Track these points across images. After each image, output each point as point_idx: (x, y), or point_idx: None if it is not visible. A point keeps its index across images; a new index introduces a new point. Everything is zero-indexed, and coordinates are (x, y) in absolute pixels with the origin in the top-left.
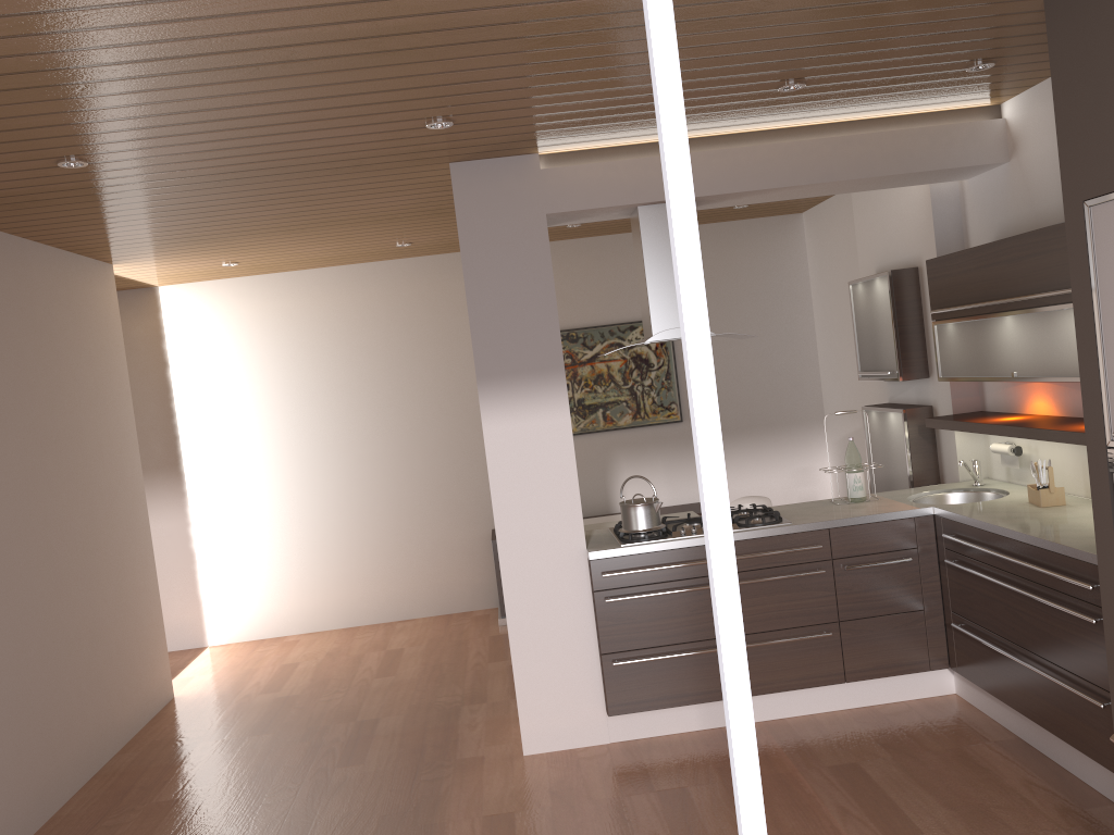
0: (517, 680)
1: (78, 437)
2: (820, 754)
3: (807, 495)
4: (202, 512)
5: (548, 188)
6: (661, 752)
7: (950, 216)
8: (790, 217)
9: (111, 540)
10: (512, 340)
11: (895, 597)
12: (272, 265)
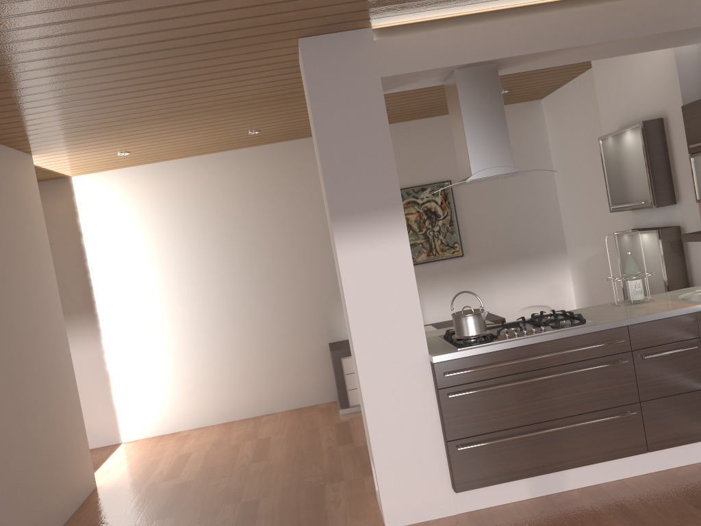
0: (377, 466)
1: (7, 288)
2: (645, 517)
3: (557, 305)
4: (113, 343)
5: (381, 56)
6: (504, 522)
7: (691, 74)
8: (533, 103)
9: (38, 369)
10: (358, 184)
11: (685, 379)
12: (155, 155)
